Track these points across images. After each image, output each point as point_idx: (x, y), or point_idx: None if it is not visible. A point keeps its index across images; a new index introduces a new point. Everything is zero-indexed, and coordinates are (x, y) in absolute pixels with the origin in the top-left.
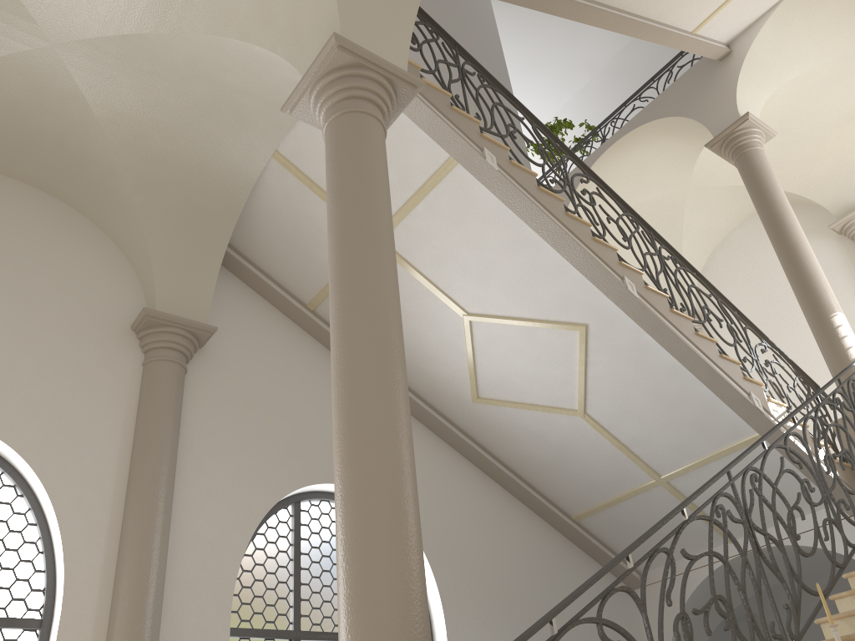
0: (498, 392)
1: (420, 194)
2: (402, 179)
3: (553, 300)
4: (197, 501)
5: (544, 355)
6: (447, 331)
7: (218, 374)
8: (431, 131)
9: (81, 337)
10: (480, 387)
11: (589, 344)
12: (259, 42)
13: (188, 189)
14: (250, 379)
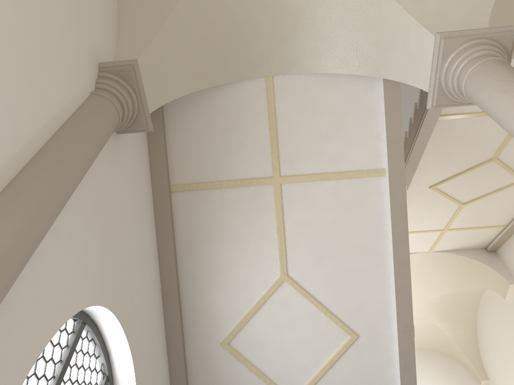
0: (248, 349)
1: (338, 175)
2: (335, 158)
3: (353, 304)
4: (60, 237)
5: (309, 341)
6: (258, 278)
7: (115, 162)
8: (391, 145)
9: (76, 21)
10: (238, 336)
11: (347, 351)
12: (401, 3)
13: (207, 38)
14: (124, 190)
